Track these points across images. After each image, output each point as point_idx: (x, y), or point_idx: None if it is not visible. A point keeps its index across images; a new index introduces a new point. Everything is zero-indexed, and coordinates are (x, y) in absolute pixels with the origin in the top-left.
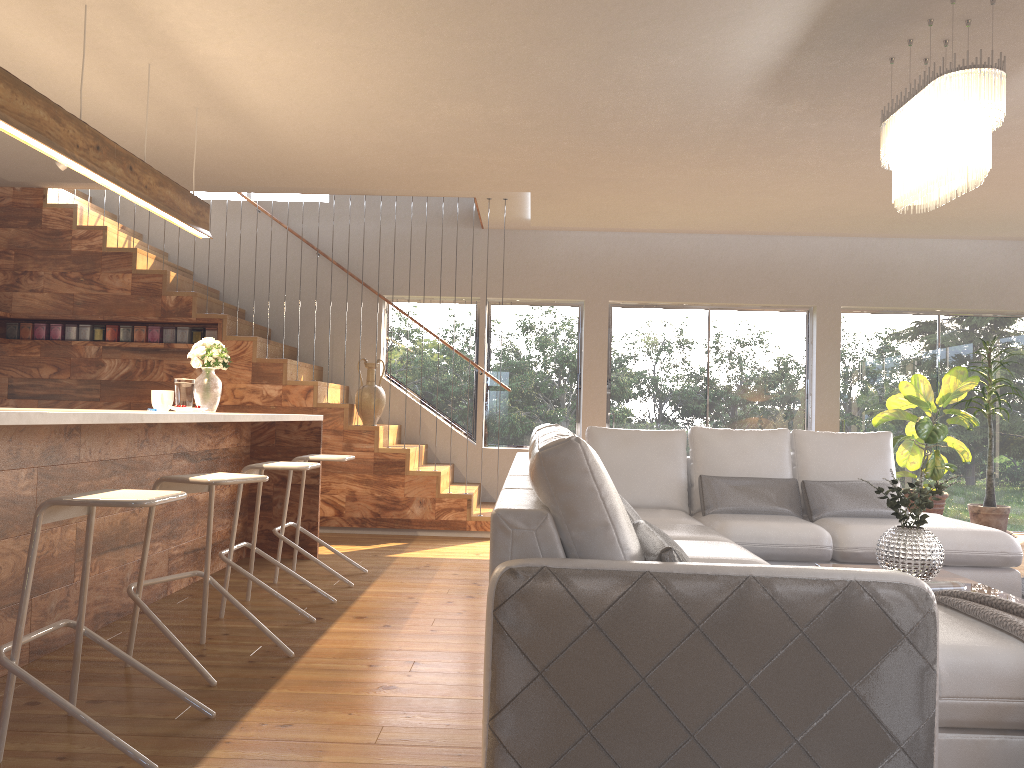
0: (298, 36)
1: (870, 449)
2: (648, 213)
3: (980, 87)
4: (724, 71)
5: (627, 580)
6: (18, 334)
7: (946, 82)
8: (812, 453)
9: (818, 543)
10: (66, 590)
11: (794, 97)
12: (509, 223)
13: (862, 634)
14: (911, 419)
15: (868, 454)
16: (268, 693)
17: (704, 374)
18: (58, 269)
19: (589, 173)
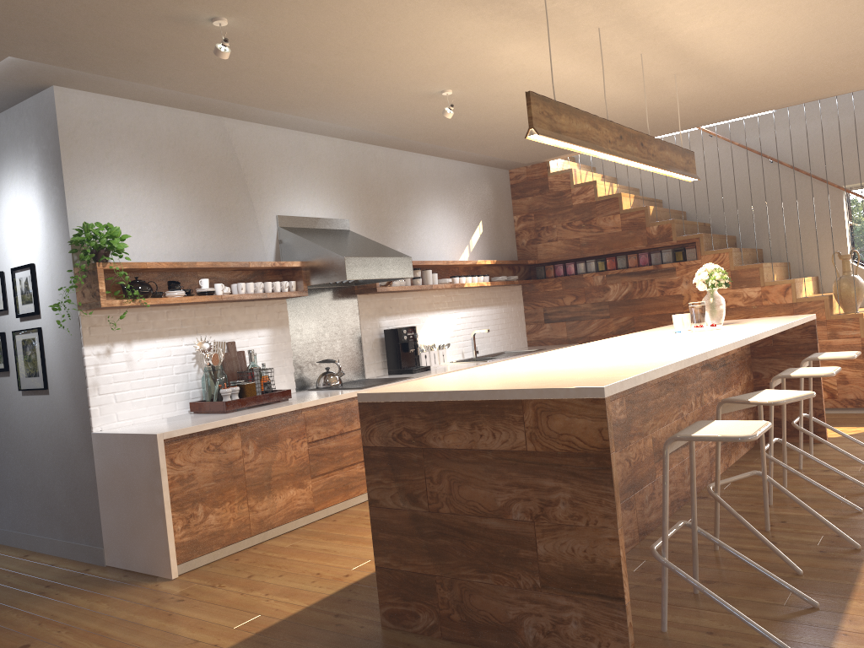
0: None
1: None
2: None
3: None
4: None
5: None
6: (544, 275)
7: None
8: None
9: None
10: (652, 485)
11: None
12: None
13: None
14: None
15: None
16: (856, 586)
17: None
18: (565, 221)
19: None
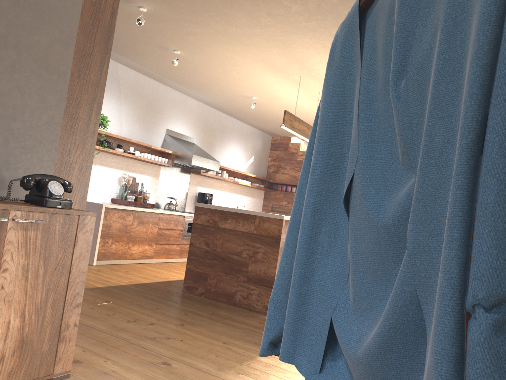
0: None
1: None
2: None
3: None
4: None
5: None
6: (276, 188)
7: None
8: None
9: None
10: None
11: None
12: None
13: None
14: None
15: None
16: None
17: None
18: (291, 166)
19: None
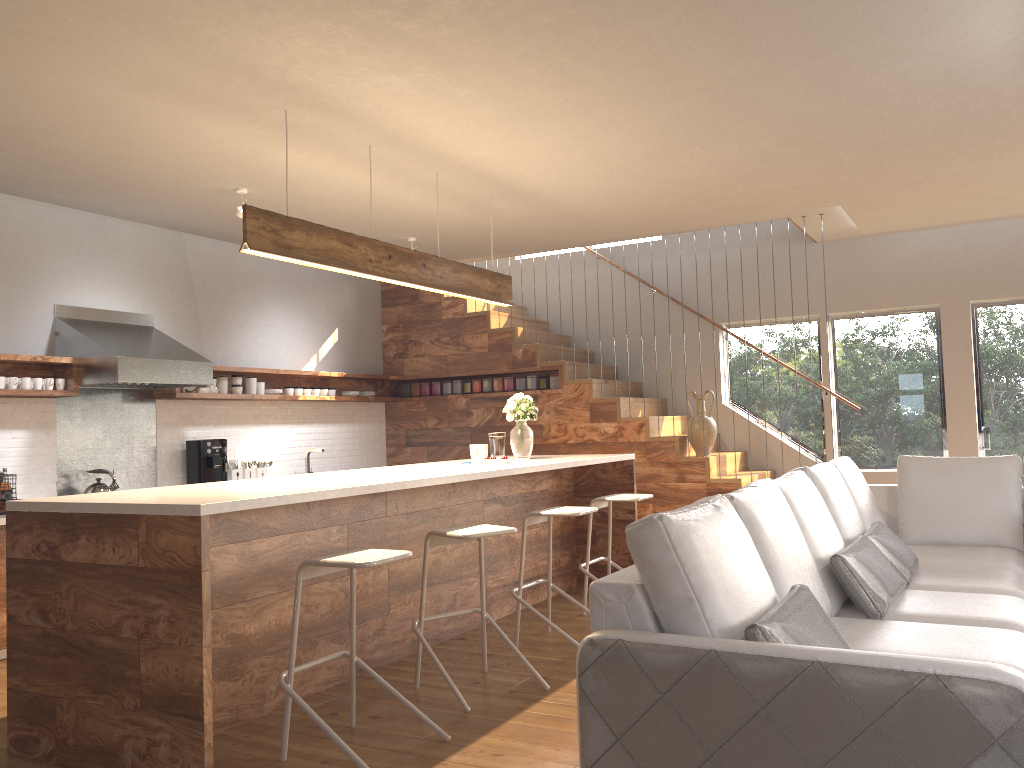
0: (534, 129)
1: None
2: (994, 202)
3: None
4: (979, 60)
5: (692, 657)
6: (410, 392)
7: None
8: None
9: None
10: (382, 620)
11: None
12: (841, 234)
13: (942, 733)
14: None
15: None
16: (504, 723)
17: None
18: (433, 336)
19: (892, 178)
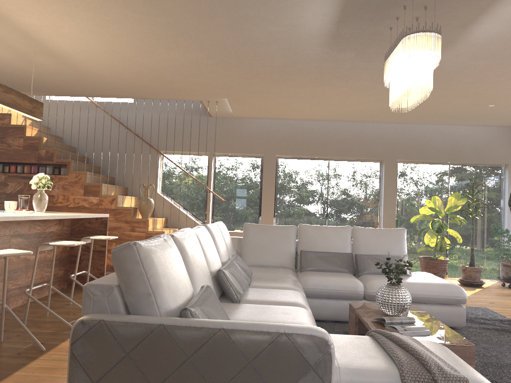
0: (69, 13)
1: (393, 237)
2: (292, 110)
3: (425, 43)
4: (303, 34)
5: (149, 329)
6: None
7: (407, 40)
8: (362, 239)
9: (355, 289)
10: None
11: (346, 49)
12: (224, 114)
13: (286, 365)
14: (431, 219)
15: (392, 240)
16: (12, 374)
17: (325, 194)
18: None
19: (253, 88)
